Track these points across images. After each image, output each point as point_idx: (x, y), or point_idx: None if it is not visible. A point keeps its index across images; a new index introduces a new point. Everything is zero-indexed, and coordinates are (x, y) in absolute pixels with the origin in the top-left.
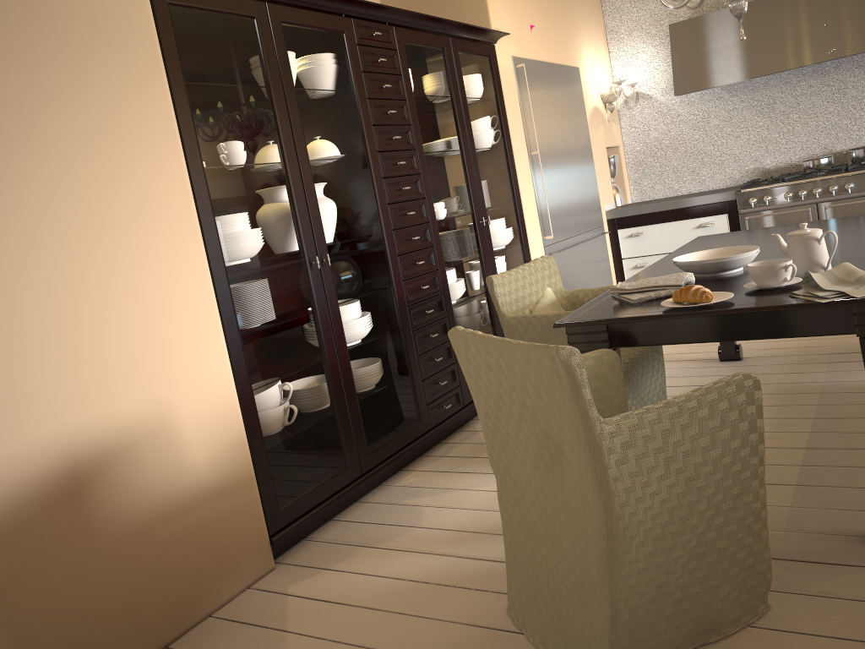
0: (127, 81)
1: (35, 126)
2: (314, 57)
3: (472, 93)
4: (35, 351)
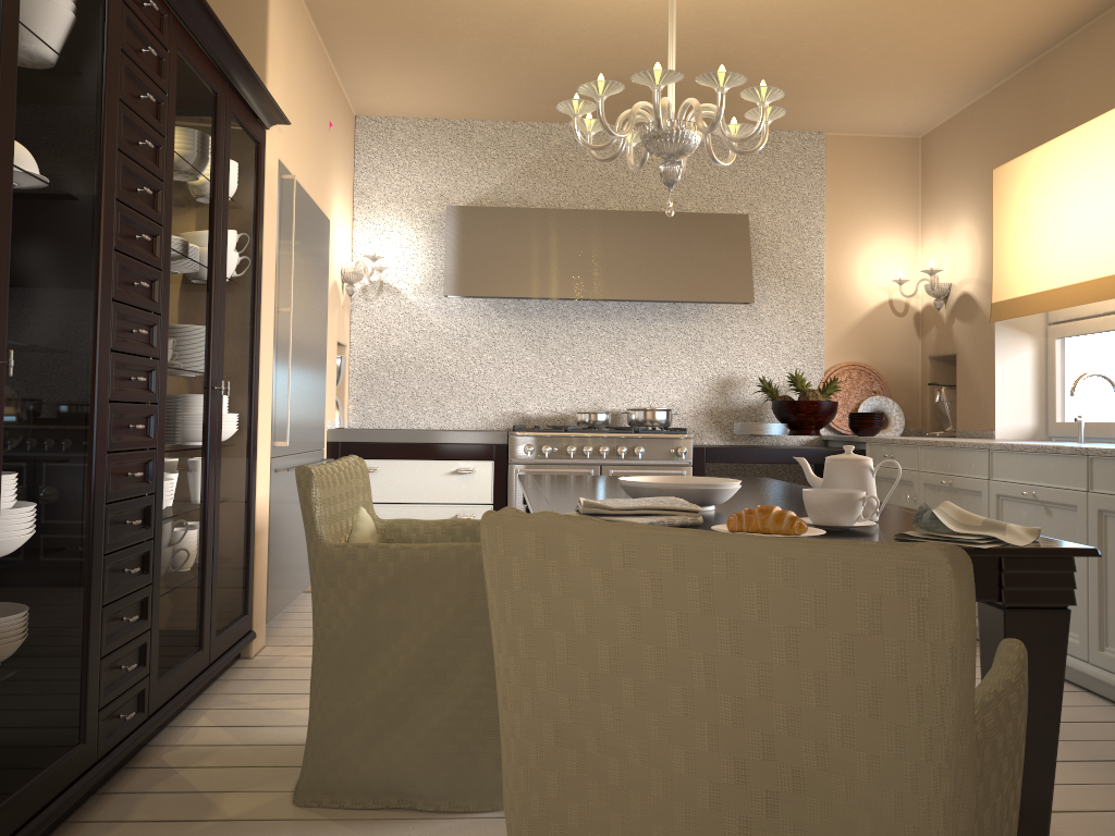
0: None
1: None
2: None
3: (235, 182)
4: None
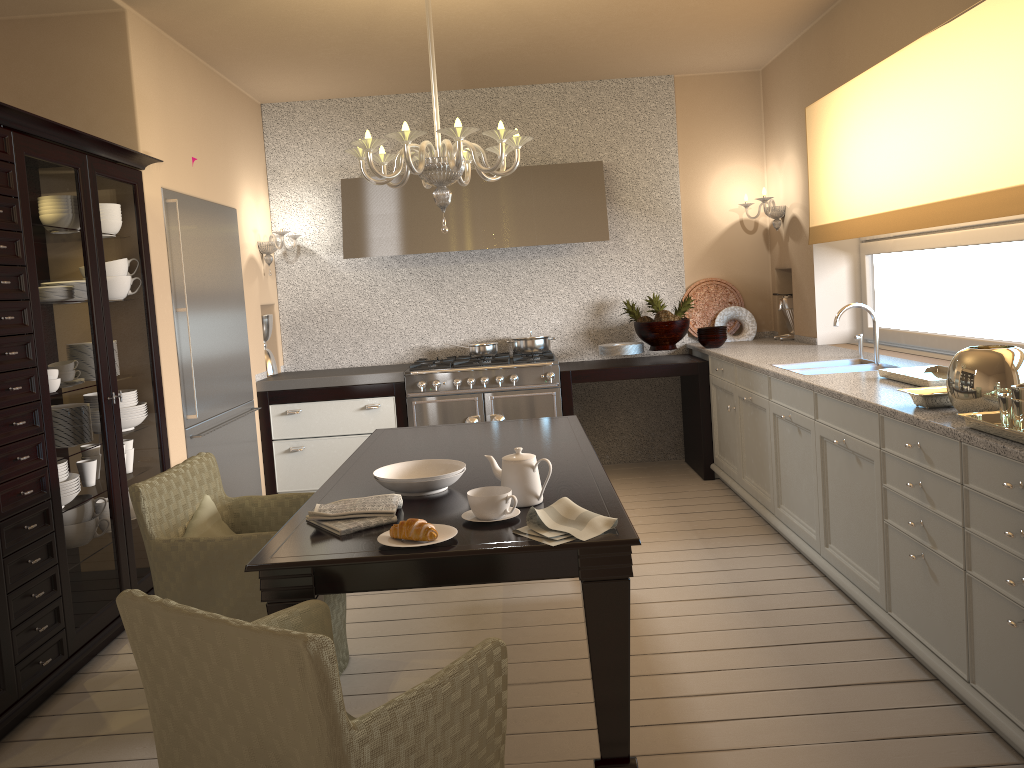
0: None
1: None
2: None
3: (110, 229)
4: None
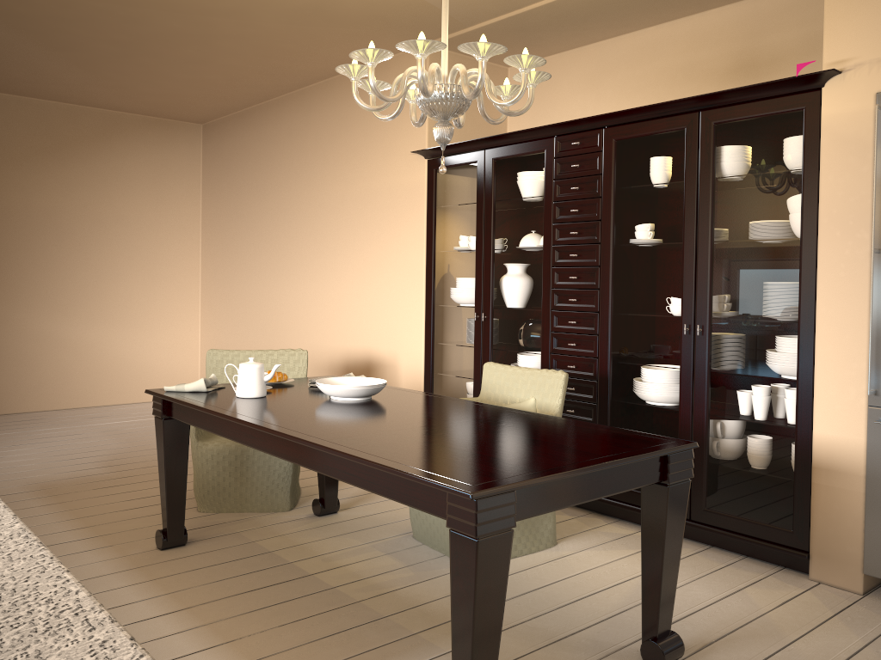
0: (411, 212)
1: (381, 234)
2: (514, 178)
3: (731, 172)
4: (368, 316)
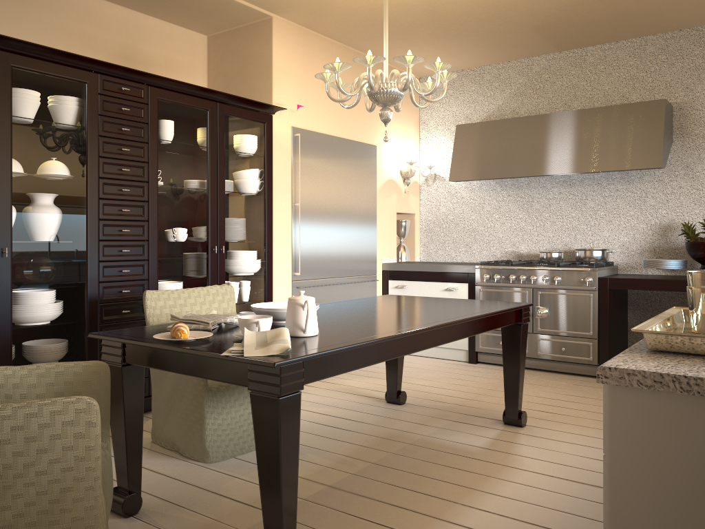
0: None
1: None
2: (44, 97)
3: (234, 148)
4: None
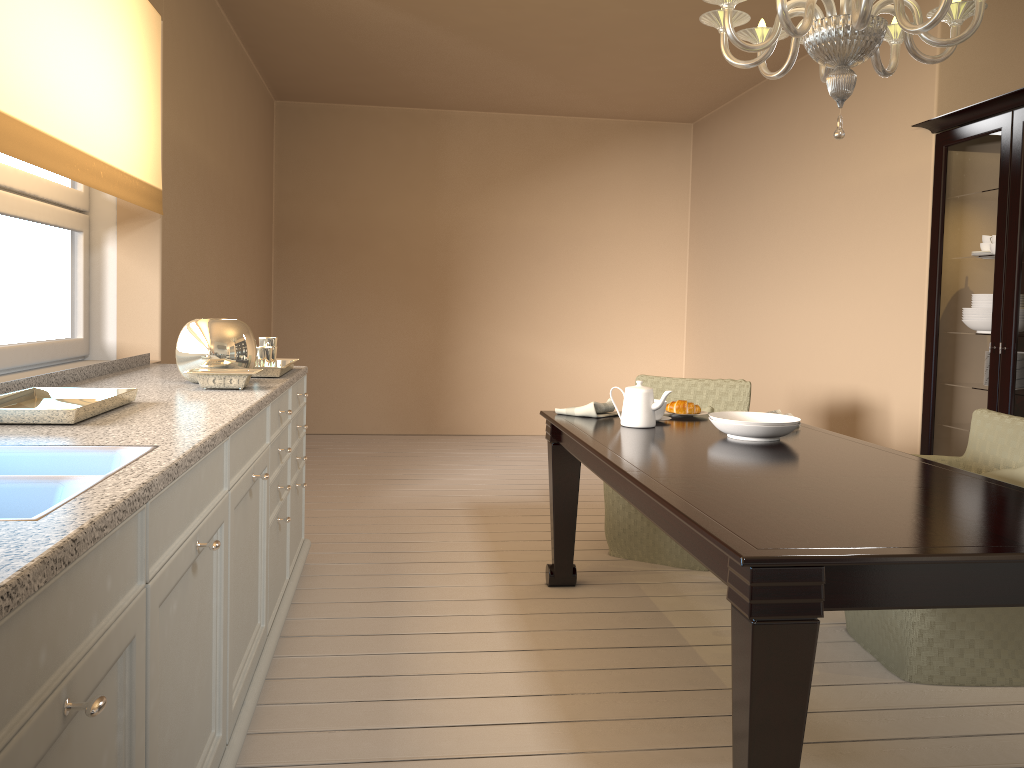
0: (912, 207)
1: (875, 238)
2: None
3: None
4: (856, 346)
